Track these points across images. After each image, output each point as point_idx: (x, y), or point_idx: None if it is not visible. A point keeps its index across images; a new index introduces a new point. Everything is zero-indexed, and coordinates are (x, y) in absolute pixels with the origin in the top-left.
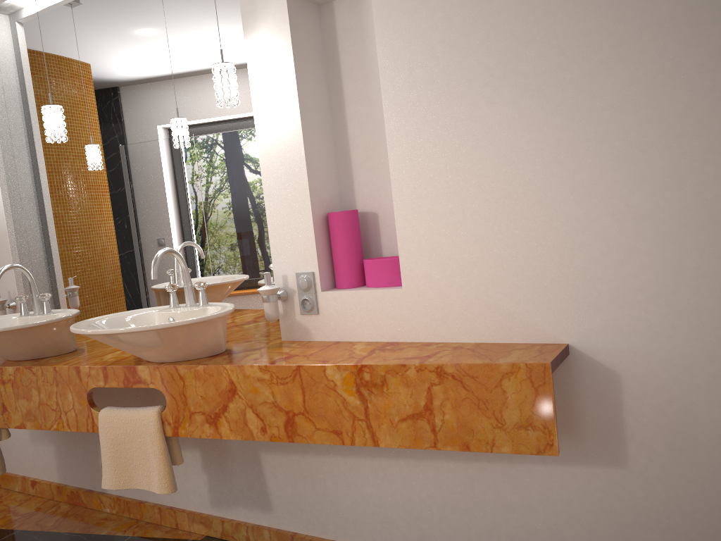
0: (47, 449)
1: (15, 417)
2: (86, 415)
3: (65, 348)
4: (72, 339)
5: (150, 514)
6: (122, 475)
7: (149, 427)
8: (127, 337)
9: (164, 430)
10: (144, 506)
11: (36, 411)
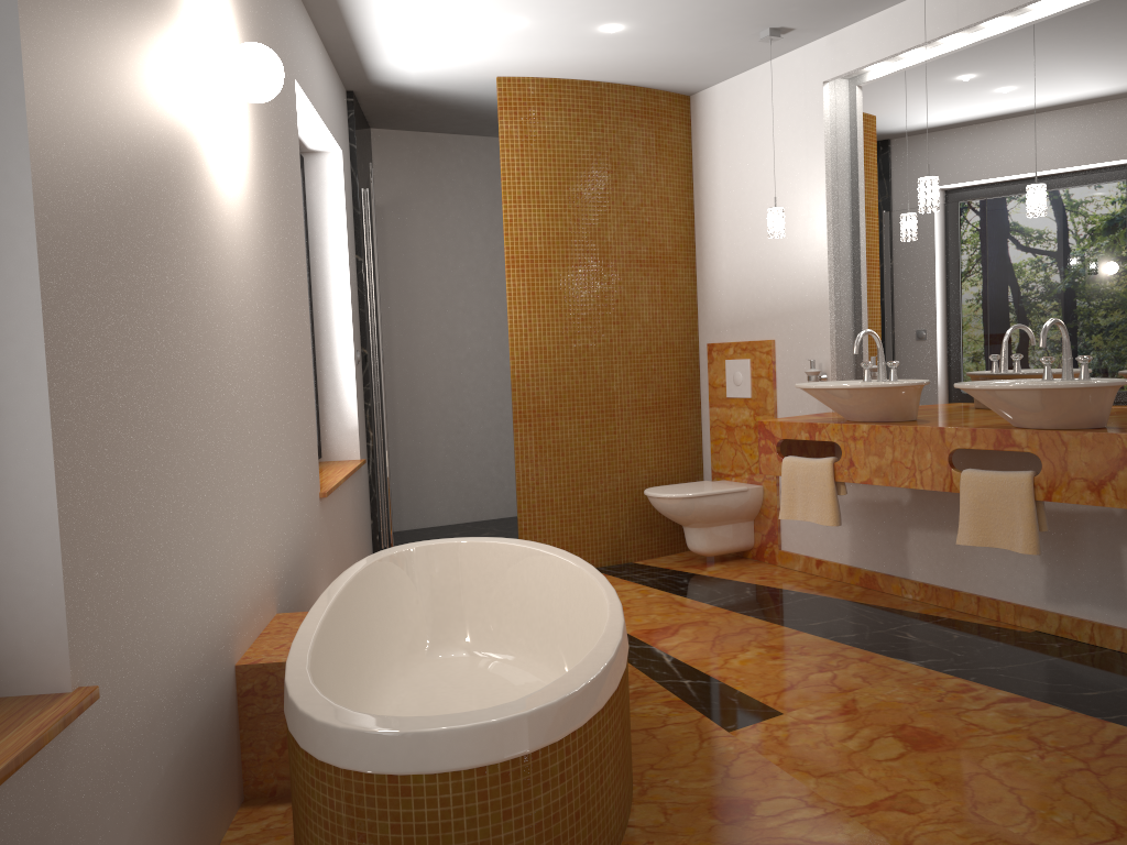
0: (840, 528)
1: (862, 472)
2: (943, 474)
3: (910, 415)
4: (917, 408)
5: (964, 603)
6: (980, 533)
7: (1019, 489)
8: (1024, 395)
9: (1034, 494)
10: (958, 594)
11: (886, 467)
